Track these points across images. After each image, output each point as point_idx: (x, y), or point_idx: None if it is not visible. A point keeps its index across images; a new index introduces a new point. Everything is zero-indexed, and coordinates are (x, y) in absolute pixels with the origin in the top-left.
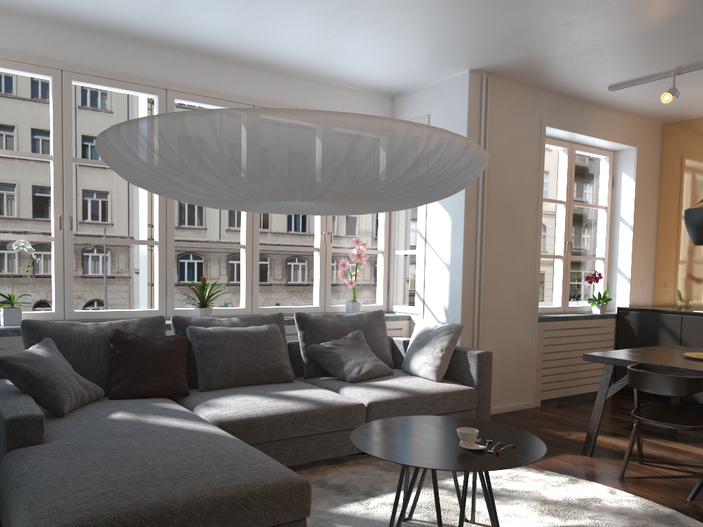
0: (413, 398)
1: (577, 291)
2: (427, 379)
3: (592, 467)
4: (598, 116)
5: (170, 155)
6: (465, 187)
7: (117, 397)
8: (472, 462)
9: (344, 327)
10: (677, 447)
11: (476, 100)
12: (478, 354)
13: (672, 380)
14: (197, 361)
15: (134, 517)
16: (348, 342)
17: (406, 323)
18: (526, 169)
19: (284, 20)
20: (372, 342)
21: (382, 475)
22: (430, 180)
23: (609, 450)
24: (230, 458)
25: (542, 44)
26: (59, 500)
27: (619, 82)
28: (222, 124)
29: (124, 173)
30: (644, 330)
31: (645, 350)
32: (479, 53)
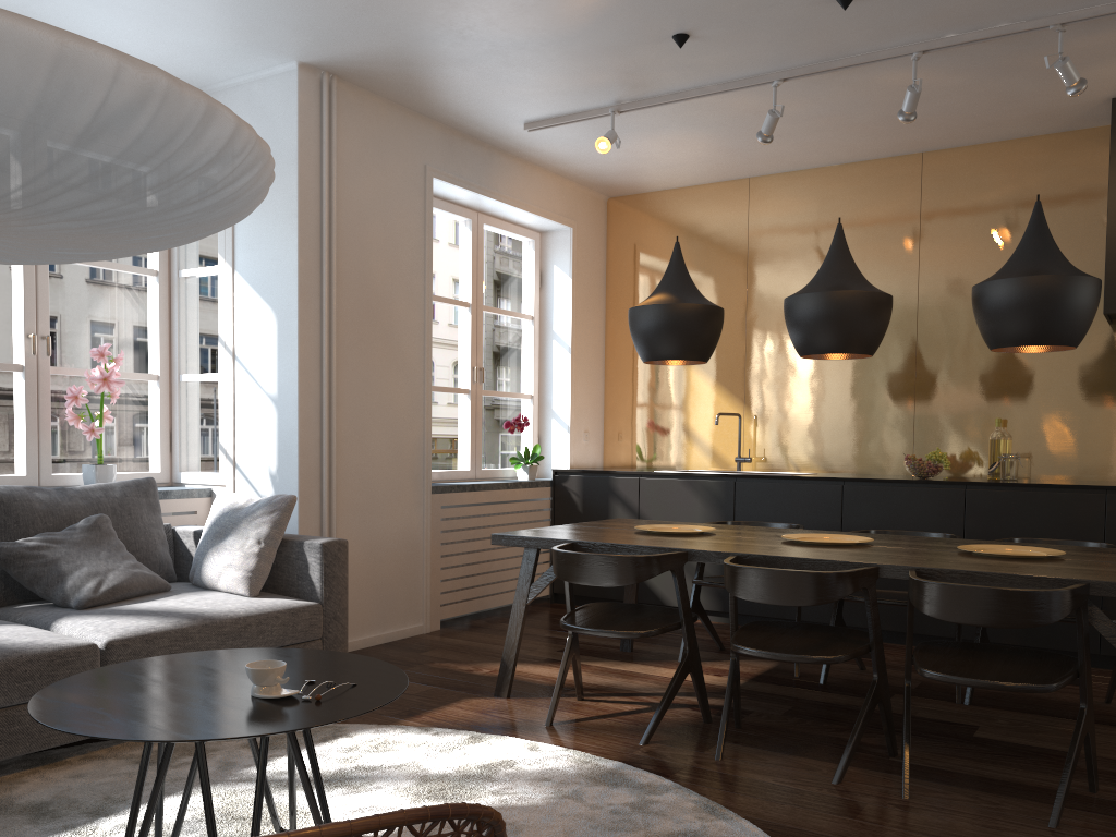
0: (201, 627)
1: None
2: (233, 594)
3: (508, 714)
4: (514, 173)
5: None
6: (243, 217)
7: None
8: (267, 721)
9: (72, 509)
10: (634, 669)
11: (313, 117)
12: (323, 544)
13: (613, 562)
14: None
15: None
16: (78, 535)
17: (205, 502)
18: (403, 243)
19: None
20: (131, 534)
21: (134, 773)
22: (142, 173)
23: (537, 685)
24: None
25: (412, 30)
26: None
27: (539, 117)
28: None
29: None
30: (591, 502)
31: (584, 526)
32: (310, 32)
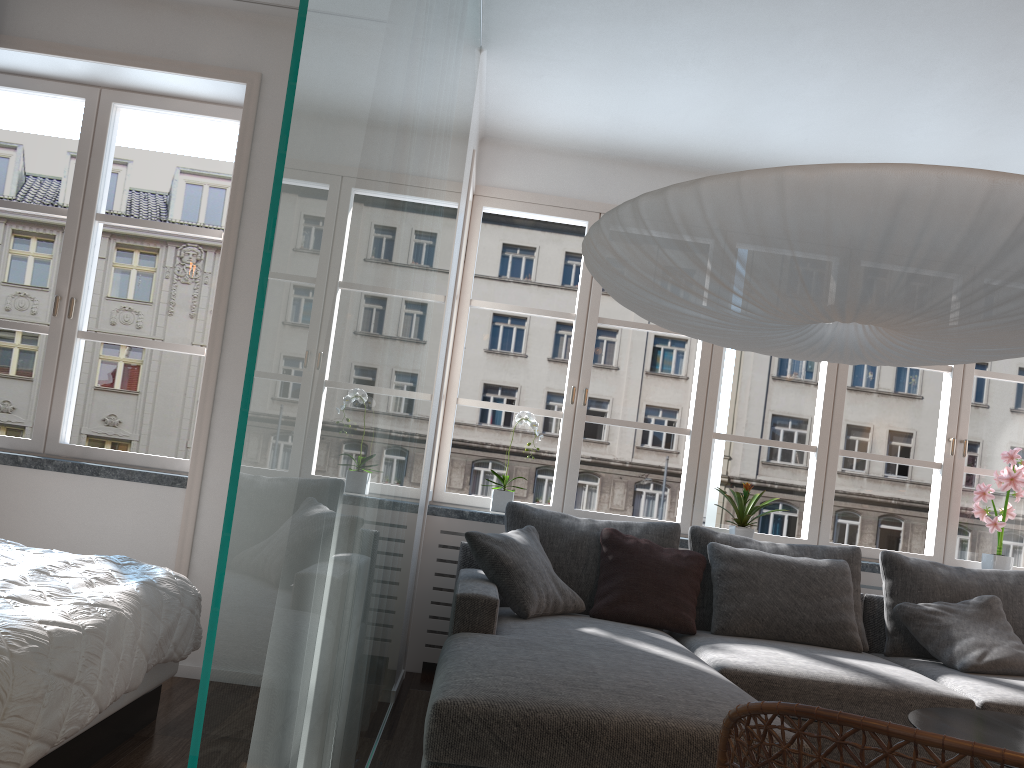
0: None
1: None
2: None
3: None
4: None
5: (652, 246)
6: None
7: (598, 615)
8: None
9: (967, 587)
10: None
11: None
12: None
13: None
14: (714, 591)
15: (553, 716)
16: (969, 609)
17: None
18: None
19: (897, 117)
20: (1019, 619)
21: None
22: None
23: None
24: (708, 694)
25: None
26: (477, 677)
27: None
28: (711, 194)
29: (611, 287)
30: None
31: None
32: None
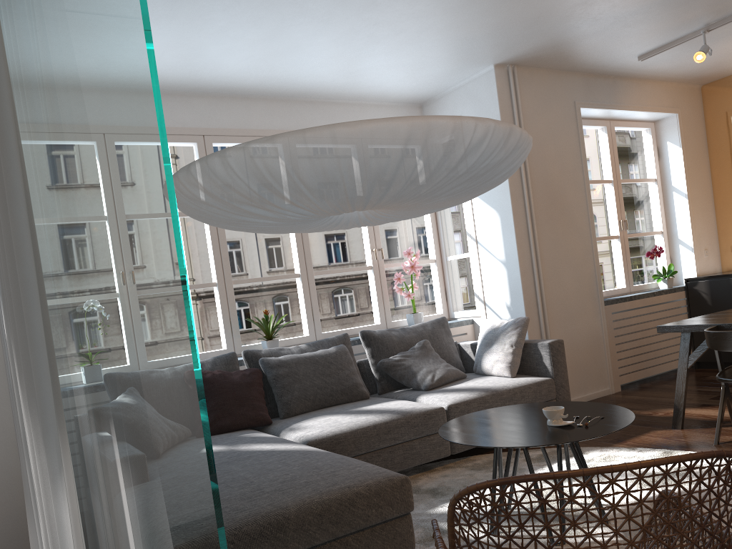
0: (491, 395)
1: (639, 278)
2: (501, 377)
3: (685, 438)
4: (632, 89)
5: (239, 184)
6: (513, 173)
7: None
8: (563, 436)
9: (410, 338)
10: None
11: (506, 93)
12: (549, 343)
13: None
14: (274, 391)
15: (253, 526)
16: (416, 352)
17: (470, 327)
18: (567, 153)
19: (307, 49)
20: (440, 349)
21: (472, 474)
22: (481, 168)
23: (700, 420)
24: (328, 467)
25: (563, 26)
26: None
27: (648, 50)
28: (285, 147)
29: (195, 211)
30: (717, 297)
31: (721, 314)
32: (501, 46)
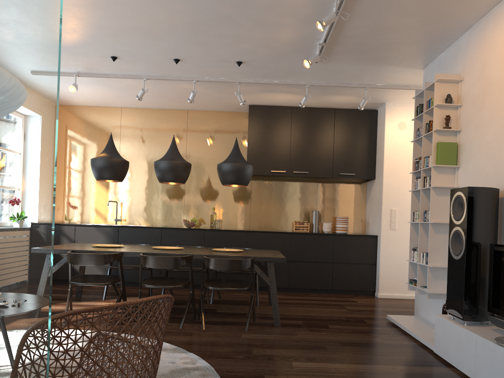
0: None
1: None
2: None
3: None
4: None
5: None
6: None
7: None
8: None
9: None
10: (86, 303)
11: None
12: None
13: (97, 256)
14: None
15: None
16: None
17: None
18: None
19: None
20: None
21: None
22: None
23: None
24: None
25: None
26: None
27: None
28: None
29: None
30: None
31: (67, 245)
32: None
